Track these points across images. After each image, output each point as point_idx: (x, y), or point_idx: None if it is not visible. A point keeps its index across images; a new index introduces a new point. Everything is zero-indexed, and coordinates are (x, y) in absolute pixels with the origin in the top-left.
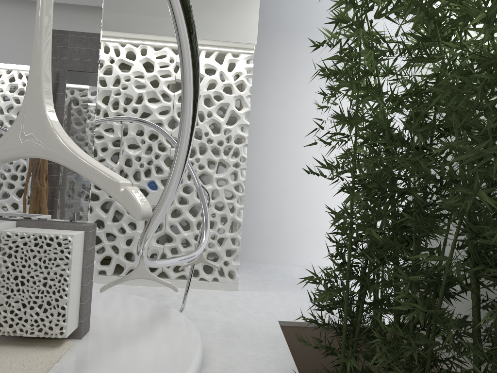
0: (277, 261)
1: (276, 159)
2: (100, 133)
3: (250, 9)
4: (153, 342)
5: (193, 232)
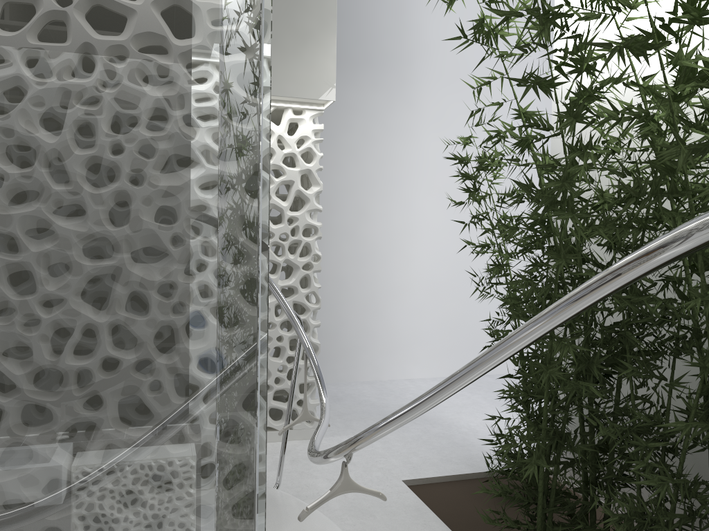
0: (336, 380)
1: (328, 240)
2: None
3: (324, 52)
4: None
5: None
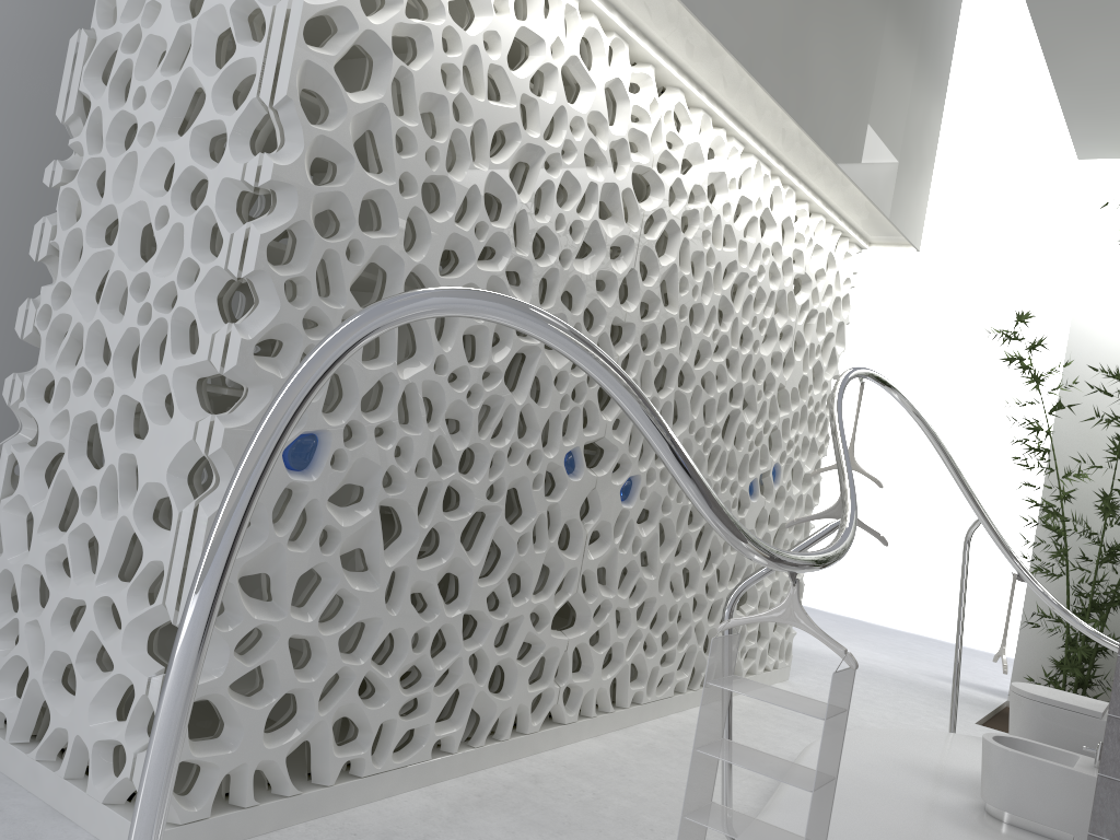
0: None
1: None
2: (720, 370)
3: (925, 188)
4: None
5: (773, 580)
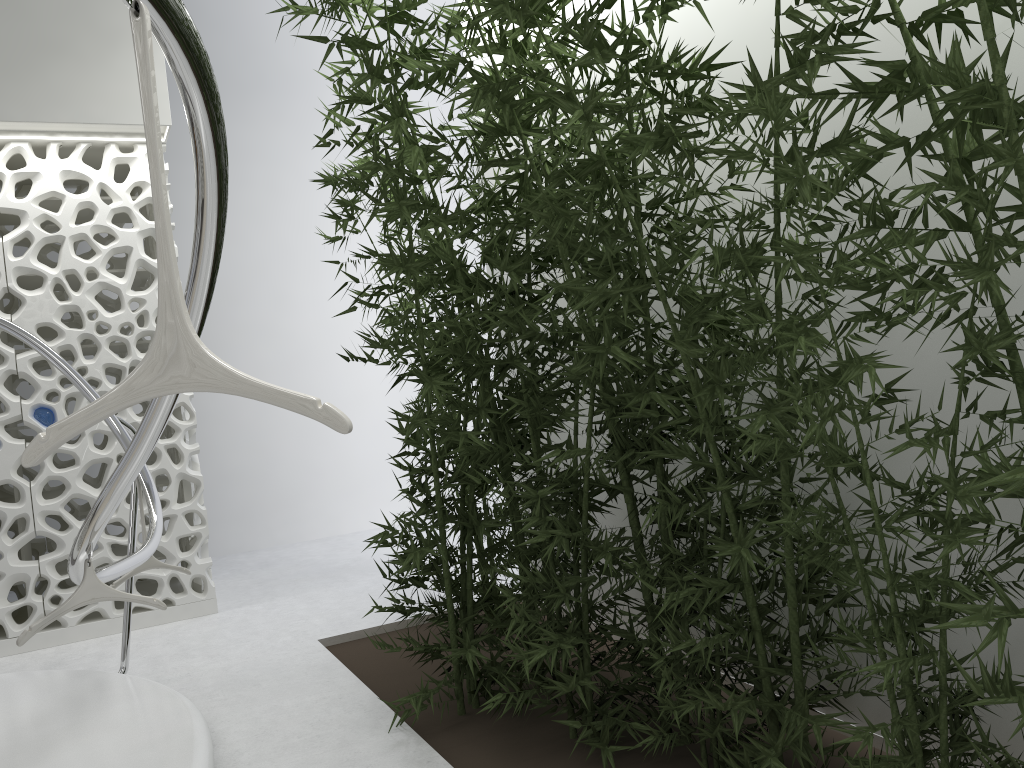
0: (274, 543)
1: (235, 343)
2: None
3: None
4: (103, 734)
5: None
